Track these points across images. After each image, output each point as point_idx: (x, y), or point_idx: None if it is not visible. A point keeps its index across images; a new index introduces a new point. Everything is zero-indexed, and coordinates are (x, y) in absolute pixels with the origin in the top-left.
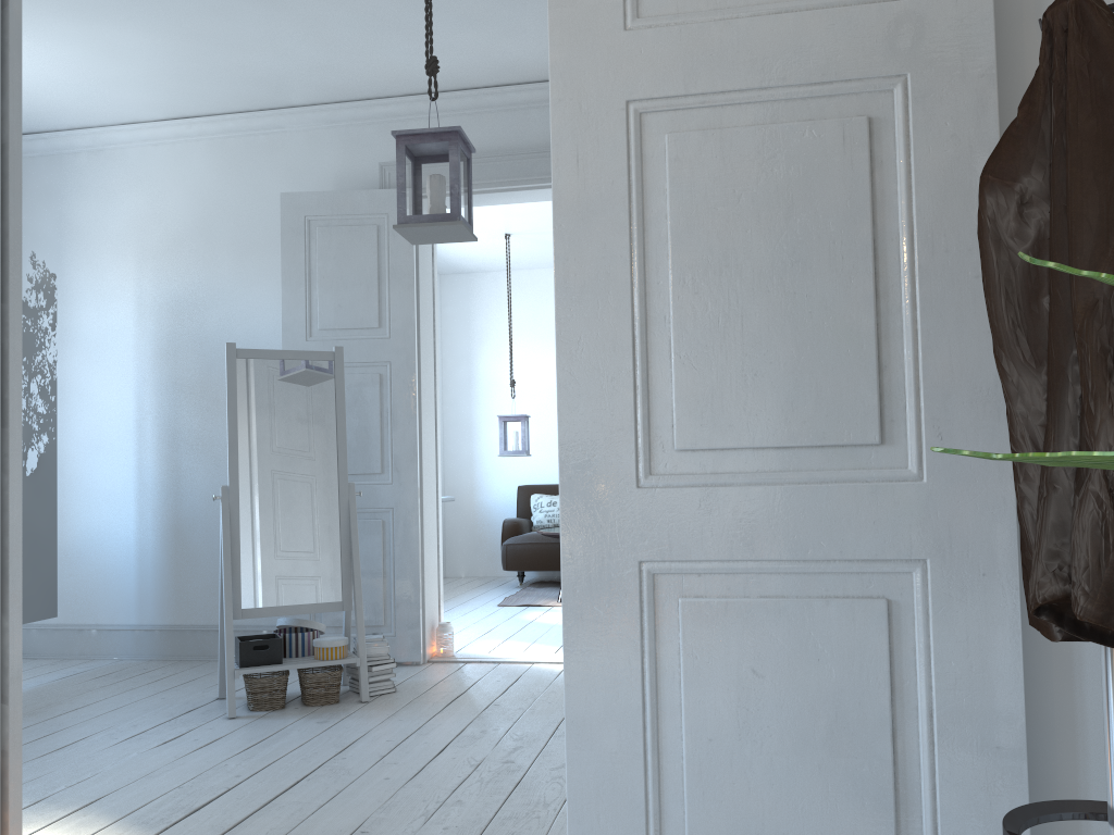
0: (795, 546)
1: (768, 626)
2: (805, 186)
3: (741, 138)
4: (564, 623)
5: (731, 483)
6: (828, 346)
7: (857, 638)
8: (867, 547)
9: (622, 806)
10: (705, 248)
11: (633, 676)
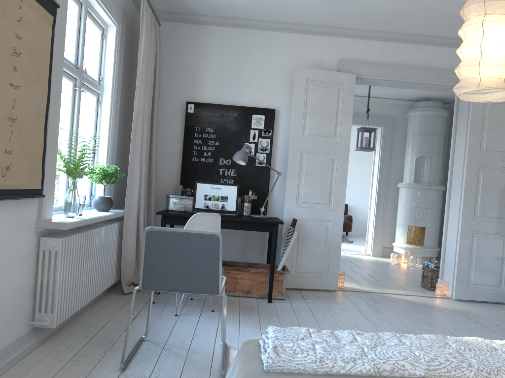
0: (492, 231)
1: (487, 241)
2: (500, 181)
3: (492, 173)
4: (459, 239)
5: (485, 221)
6: (500, 204)
7: (499, 244)
8: (501, 232)
9: (464, 265)
10: (485, 188)
11: (468, 247)
